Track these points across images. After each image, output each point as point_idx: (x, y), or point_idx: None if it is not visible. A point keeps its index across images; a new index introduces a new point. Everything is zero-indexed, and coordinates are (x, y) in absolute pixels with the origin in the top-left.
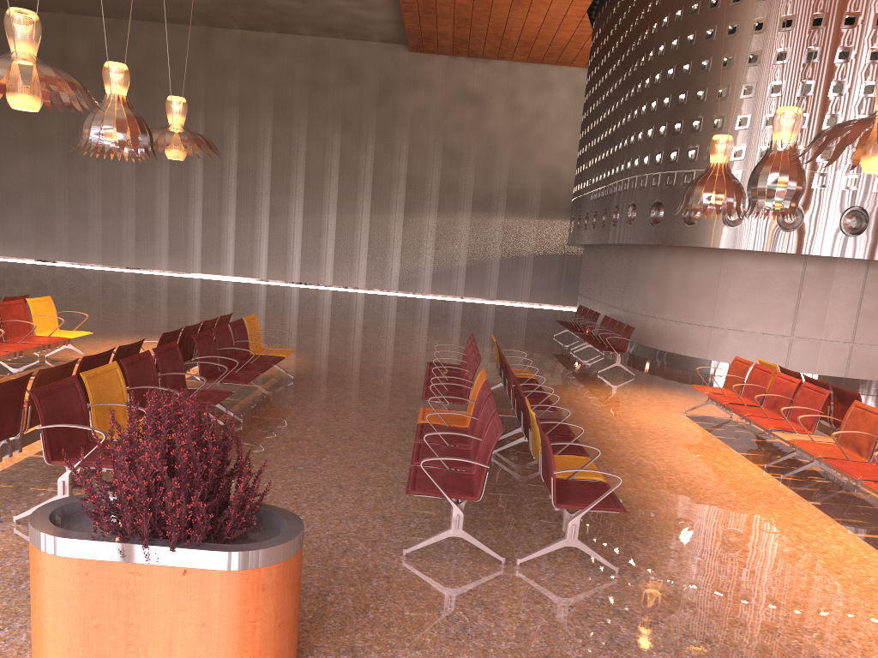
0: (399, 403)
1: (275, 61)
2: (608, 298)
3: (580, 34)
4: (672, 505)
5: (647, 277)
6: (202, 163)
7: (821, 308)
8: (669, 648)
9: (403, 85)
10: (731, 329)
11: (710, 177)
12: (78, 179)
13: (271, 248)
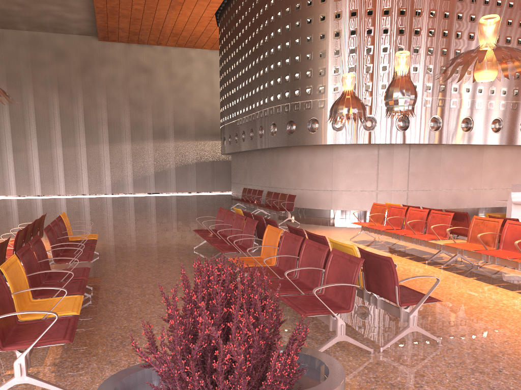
0: (184, 259)
1: (3, 47)
2: (258, 182)
3: (210, 28)
4: None
5: (287, 166)
6: None
7: (390, 173)
8: None
9: (97, 62)
10: (343, 190)
11: (346, 98)
12: None
13: (17, 174)
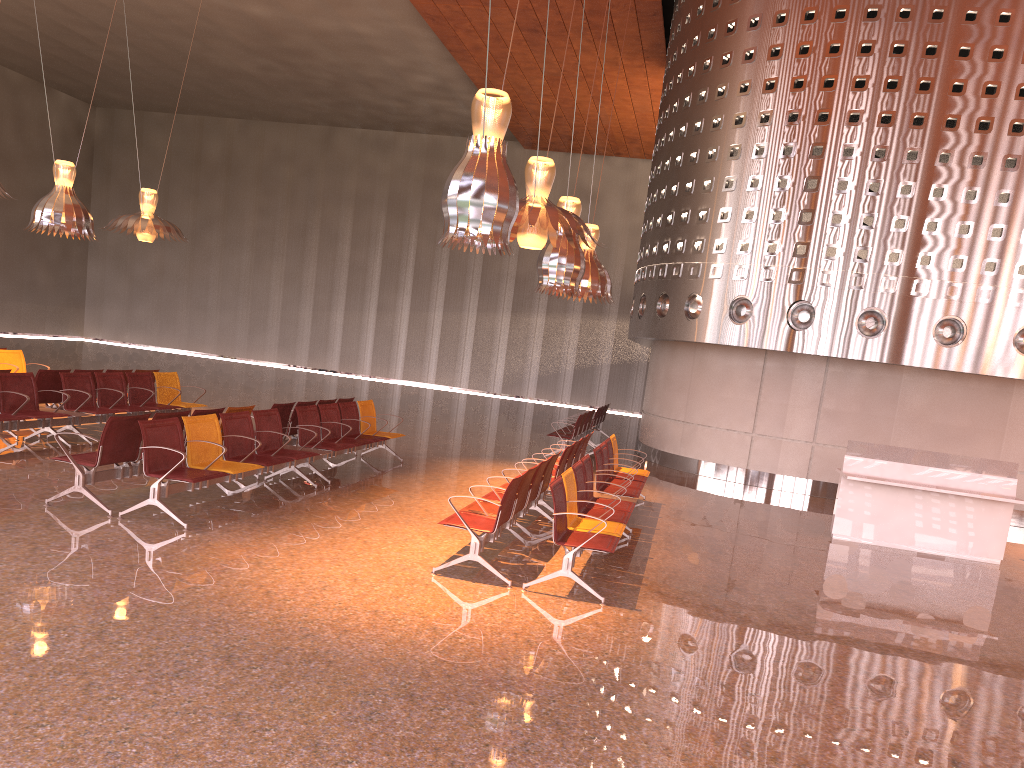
0: None
1: (392, 158)
2: None
3: None
4: (346, 516)
5: (649, 372)
6: (316, 257)
7: (782, 405)
8: (130, 552)
9: (517, 182)
10: (700, 424)
11: None
12: (202, 271)
13: (376, 344)
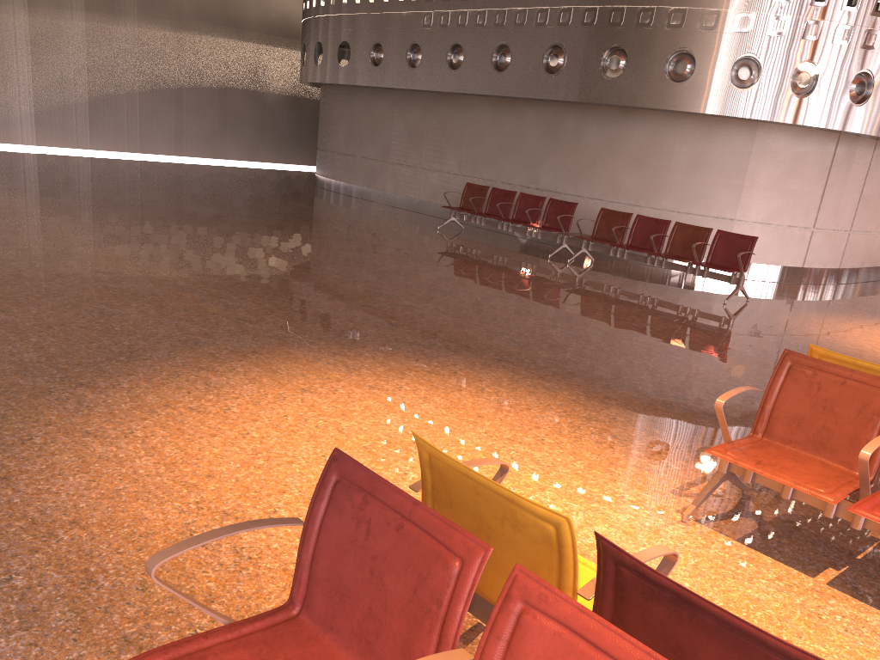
0: None
1: None
2: (473, 170)
3: None
4: None
5: (616, 150)
6: None
7: (839, 195)
8: None
9: None
10: (757, 222)
11: None
12: None
13: None
